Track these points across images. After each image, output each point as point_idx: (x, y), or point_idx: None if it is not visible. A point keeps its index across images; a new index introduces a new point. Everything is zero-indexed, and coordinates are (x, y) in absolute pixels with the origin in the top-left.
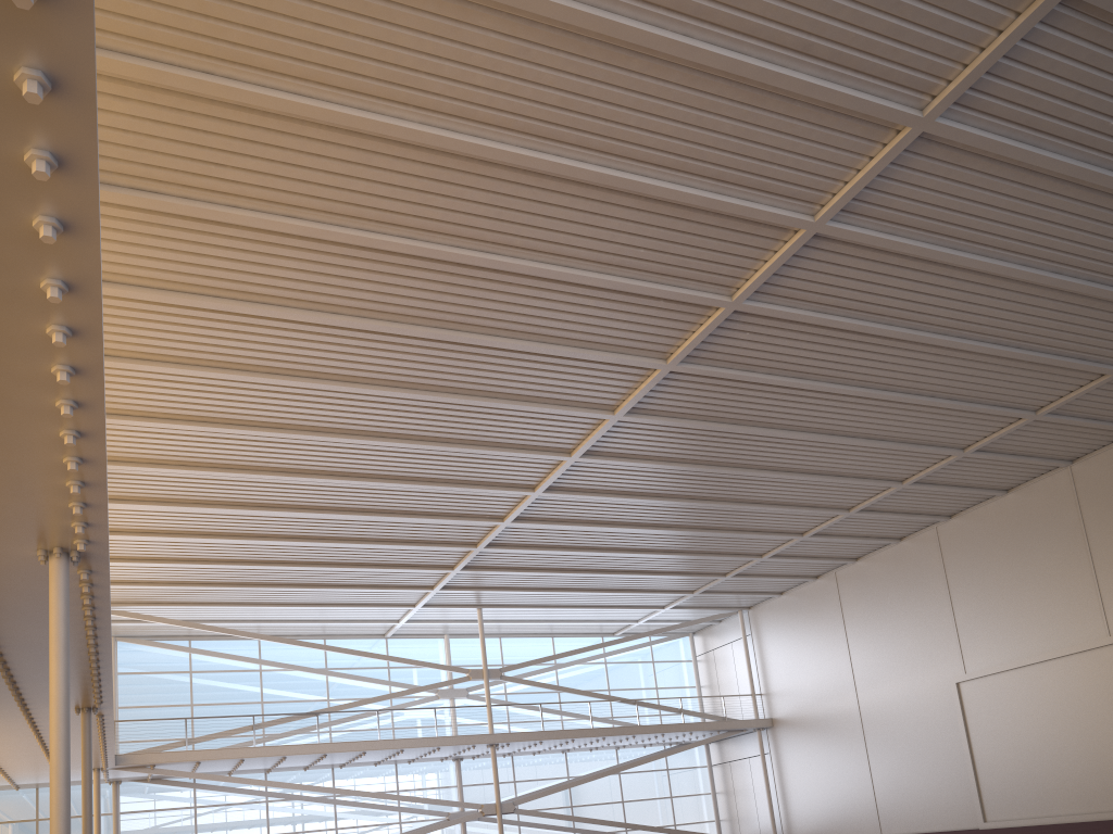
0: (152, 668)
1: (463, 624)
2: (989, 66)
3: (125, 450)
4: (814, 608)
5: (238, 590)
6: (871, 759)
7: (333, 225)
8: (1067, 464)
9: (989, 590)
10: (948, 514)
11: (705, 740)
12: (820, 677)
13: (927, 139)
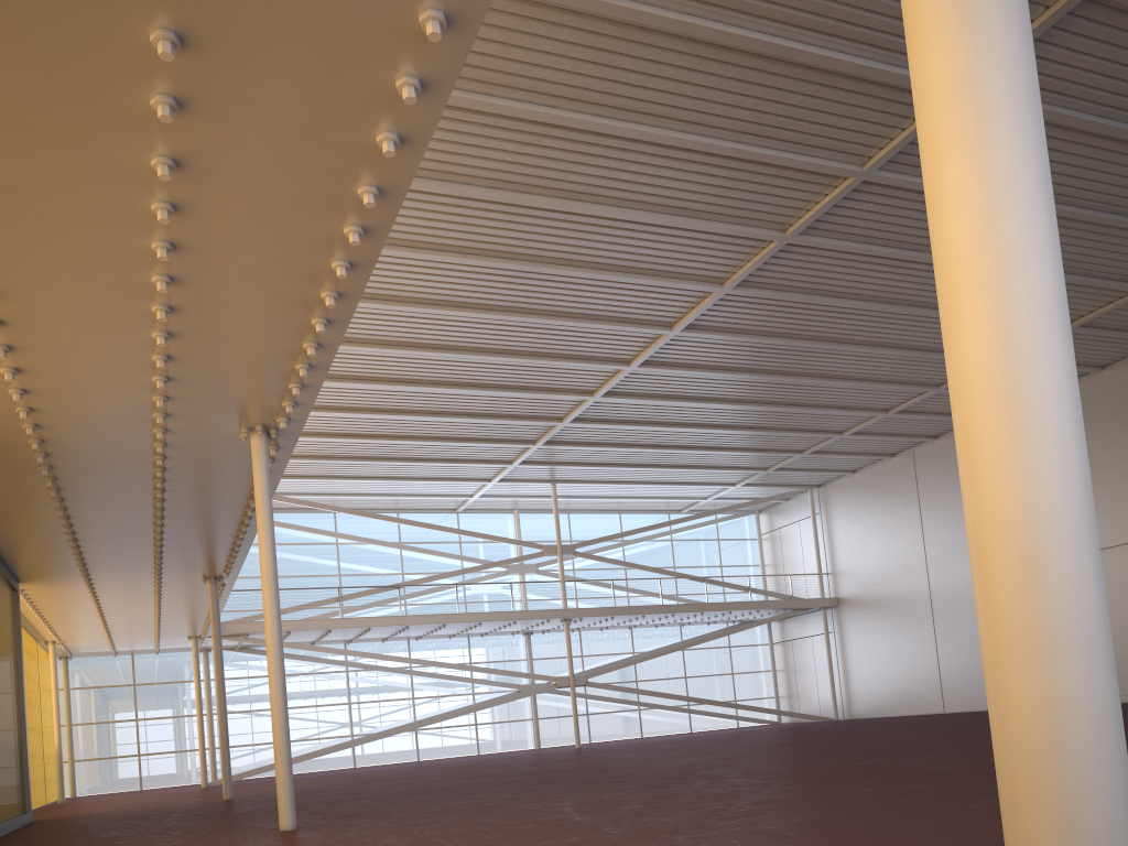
0: None
1: (534, 500)
2: None
3: None
4: (888, 487)
5: (322, 463)
6: (938, 639)
7: (480, 94)
8: None
9: None
10: None
11: (771, 618)
12: (890, 557)
13: (1092, 1)
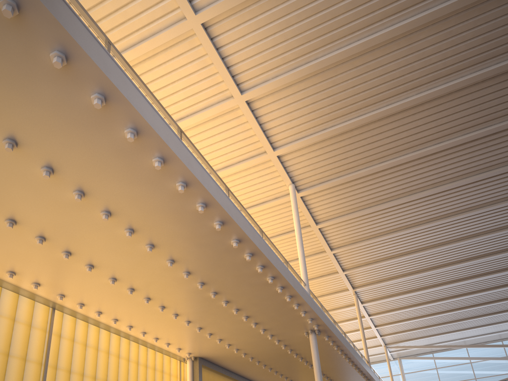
0: (418, 369)
1: None
2: None
3: (365, 279)
4: None
5: (443, 326)
6: None
7: (401, 156)
8: None
9: None
10: None
11: None
12: None
13: None
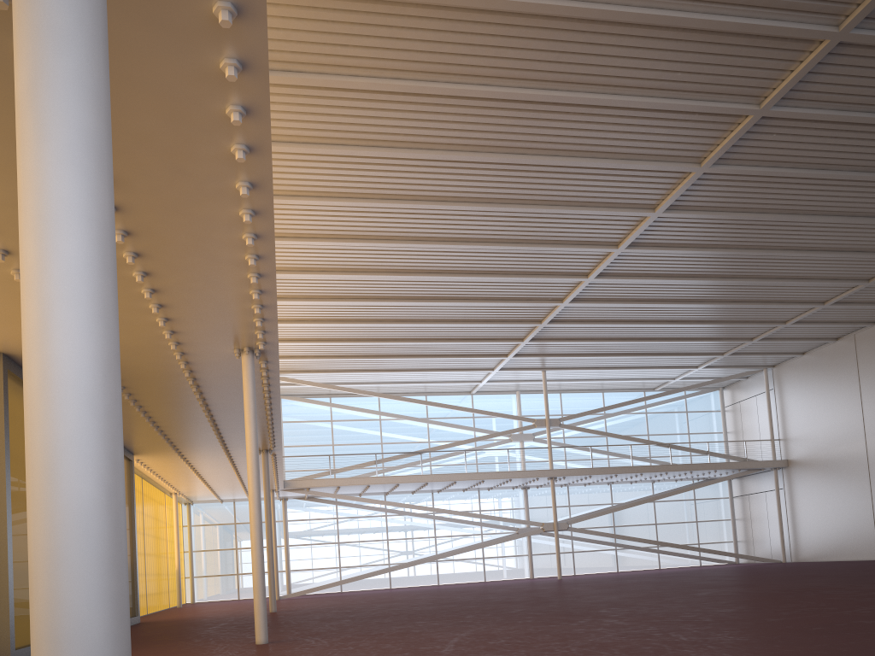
0: (305, 418)
1: (531, 383)
2: None
3: (283, 262)
4: (832, 366)
5: (363, 360)
6: (874, 496)
7: (427, 81)
8: None
9: None
10: None
11: (727, 477)
12: (833, 425)
13: None
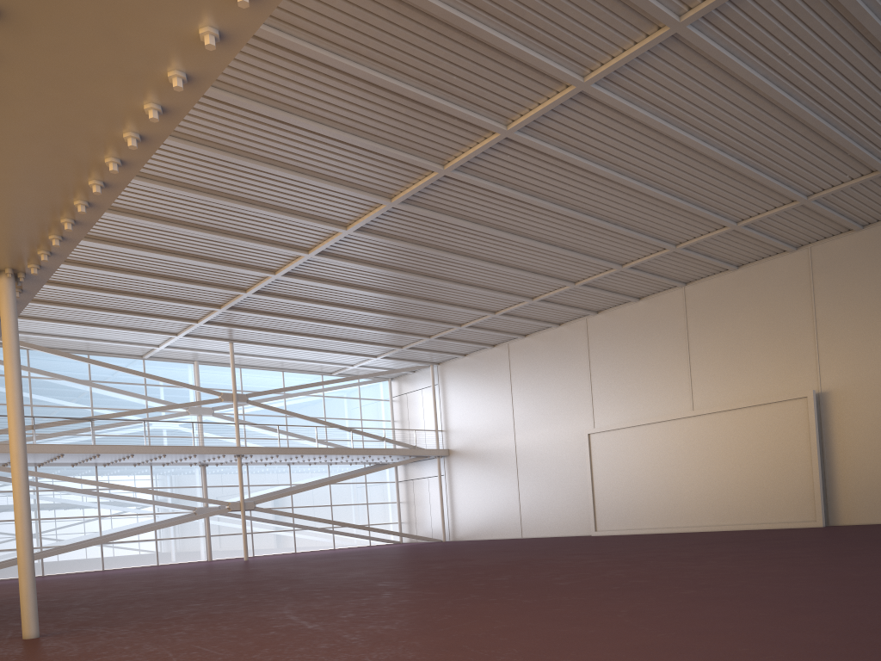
0: None
1: (212, 354)
2: None
3: None
4: (489, 369)
5: None
6: (520, 484)
7: None
8: (683, 285)
9: (618, 369)
10: (596, 310)
11: (400, 462)
12: (488, 421)
13: (675, 38)
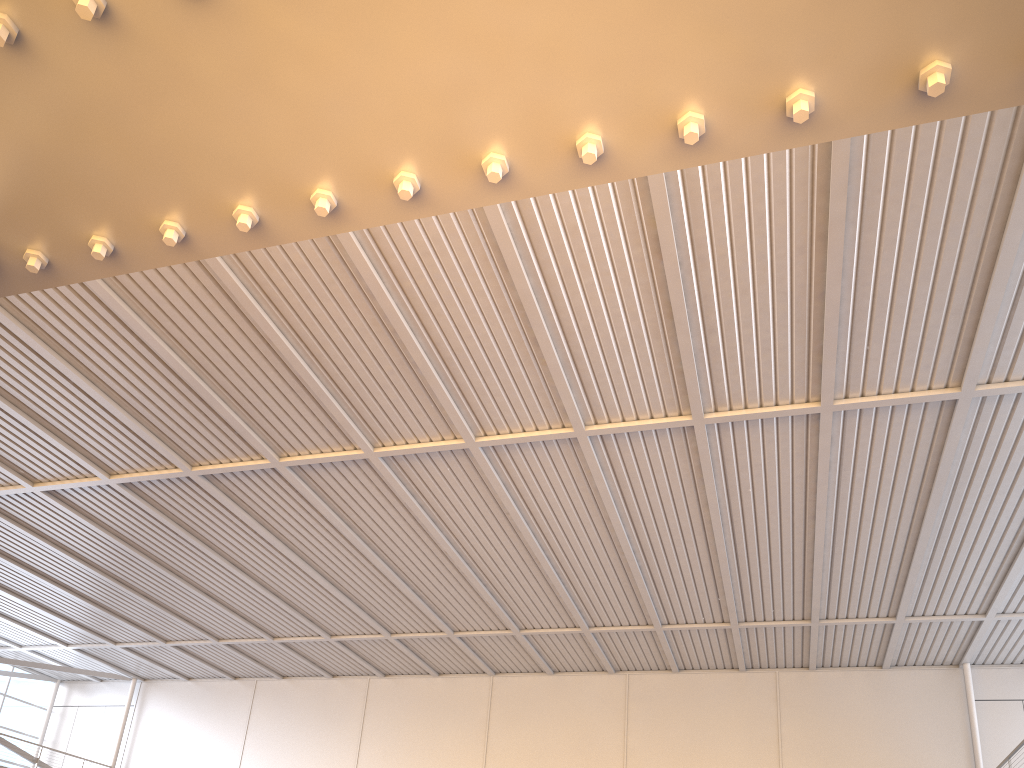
0: None
1: None
2: (757, 418)
3: None
4: (220, 705)
5: None
6: None
7: None
8: (493, 674)
9: (397, 747)
10: (386, 672)
11: None
12: None
13: (684, 430)
